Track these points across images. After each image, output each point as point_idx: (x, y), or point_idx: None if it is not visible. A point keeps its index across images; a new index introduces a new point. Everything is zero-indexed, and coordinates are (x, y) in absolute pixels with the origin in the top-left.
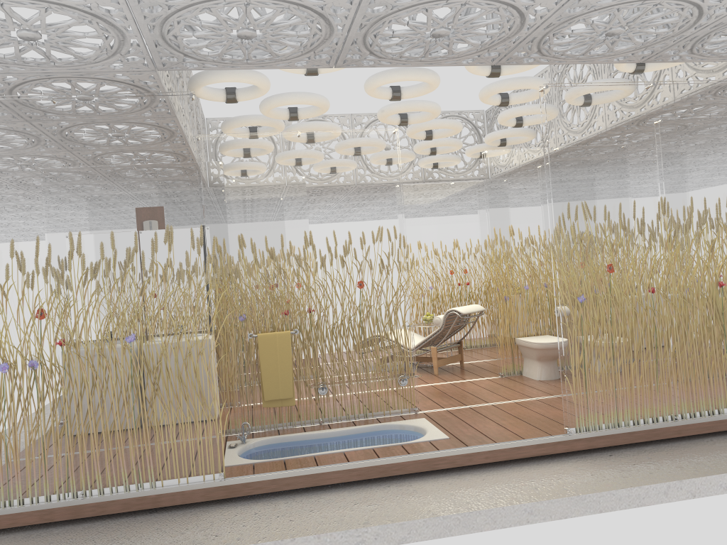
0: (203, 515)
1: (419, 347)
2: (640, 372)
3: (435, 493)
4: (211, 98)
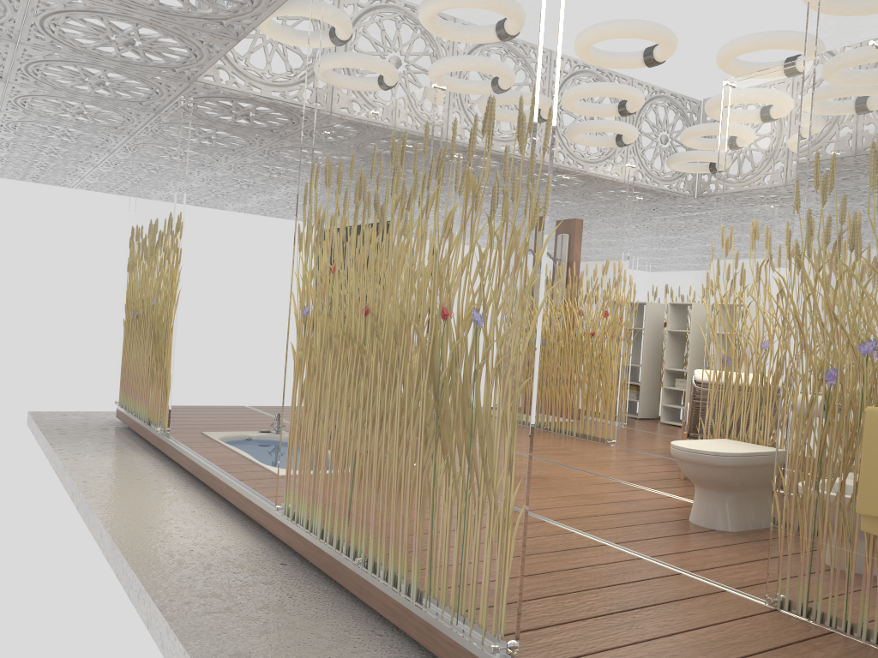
0: (137, 452)
1: (686, 430)
2: (332, 450)
3: (155, 497)
4: None
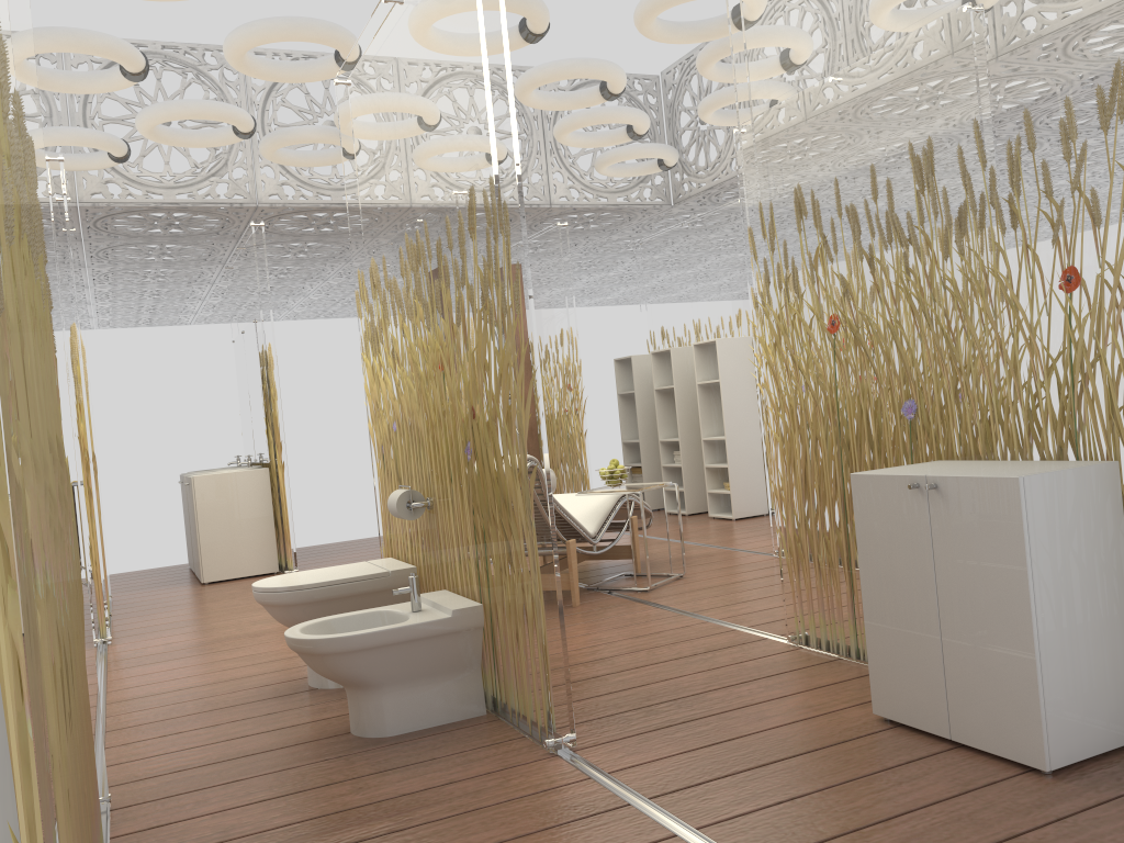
0: None
1: None
2: None
3: None
4: (104, 165)
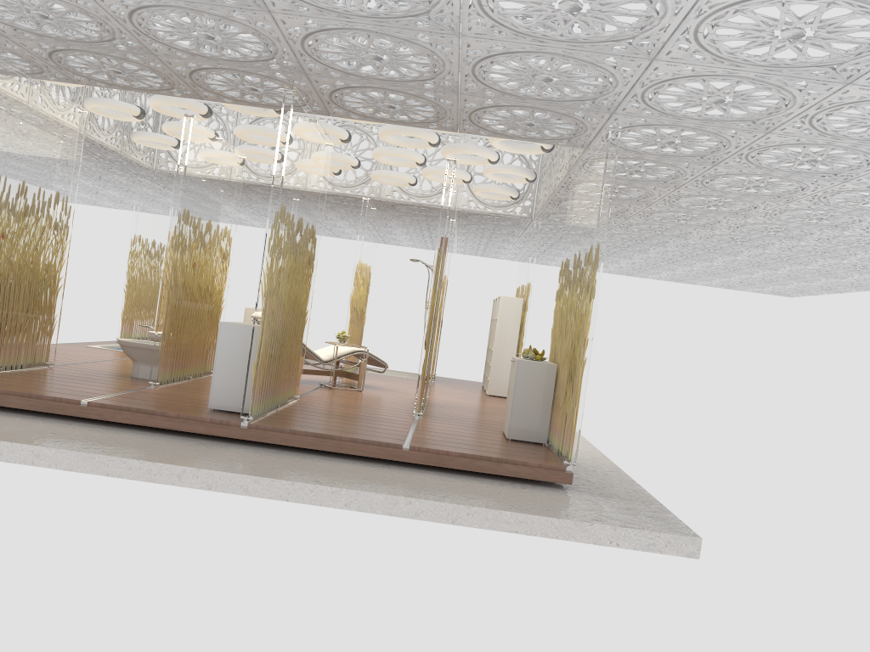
0: None
1: None
2: None
3: None
4: None
